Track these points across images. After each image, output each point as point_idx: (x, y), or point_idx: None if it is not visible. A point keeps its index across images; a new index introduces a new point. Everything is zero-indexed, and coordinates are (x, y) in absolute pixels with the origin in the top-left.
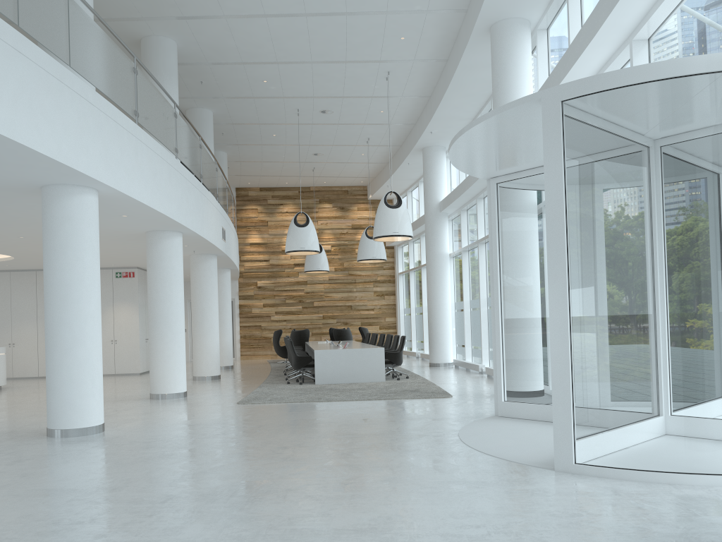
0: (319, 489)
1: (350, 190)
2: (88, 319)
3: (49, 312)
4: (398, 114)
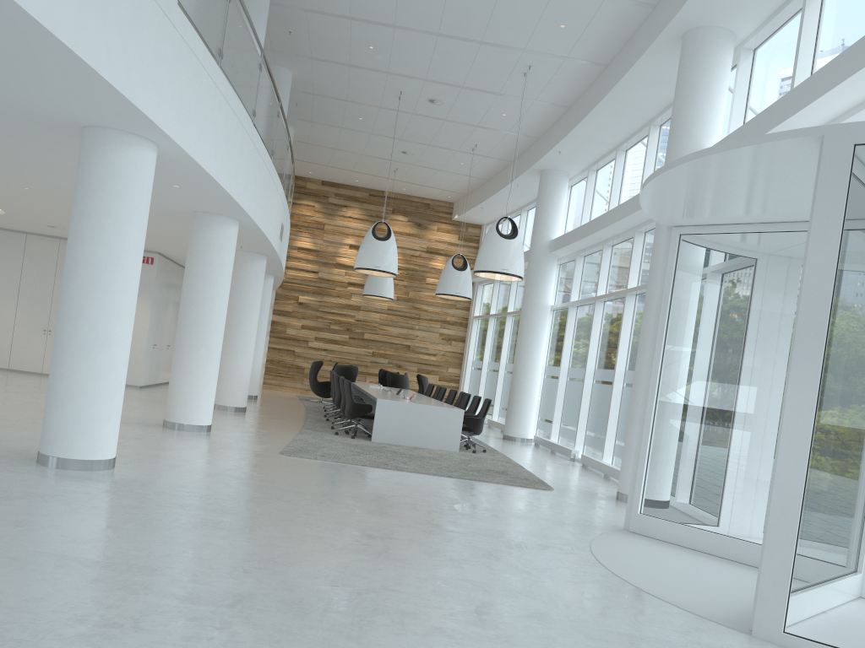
0: (446, 618)
1: (432, 204)
2: (119, 316)
3: (68, 299)
4: (523, 122)
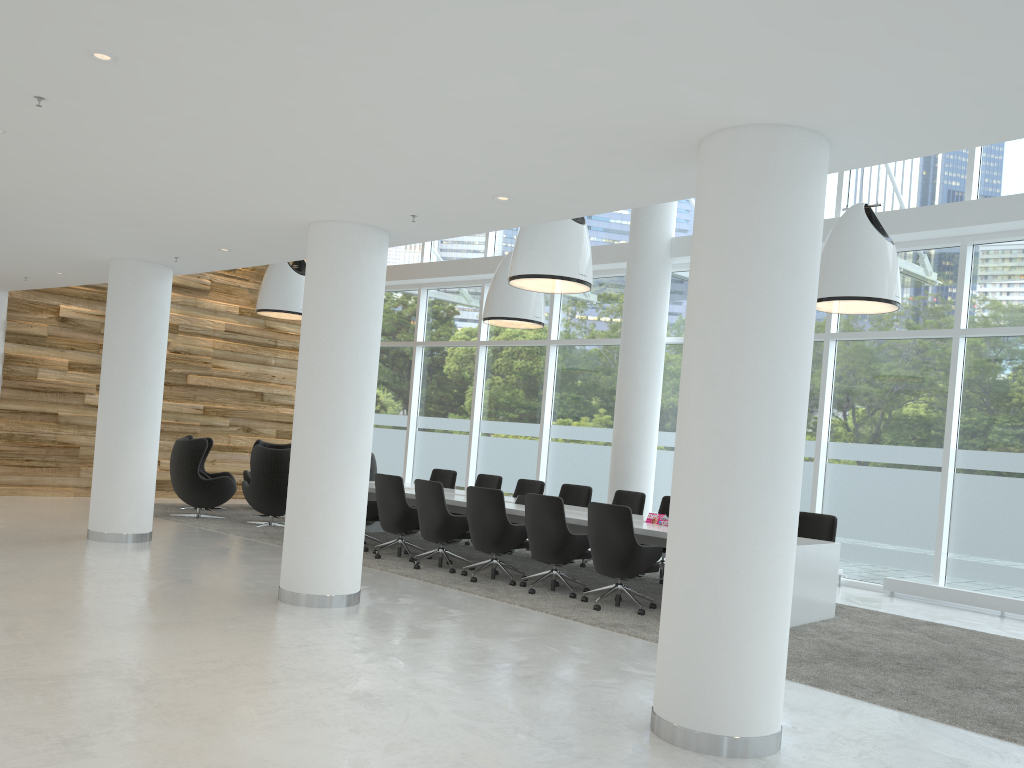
0: None
1: None
2: None
3: None
4: None
